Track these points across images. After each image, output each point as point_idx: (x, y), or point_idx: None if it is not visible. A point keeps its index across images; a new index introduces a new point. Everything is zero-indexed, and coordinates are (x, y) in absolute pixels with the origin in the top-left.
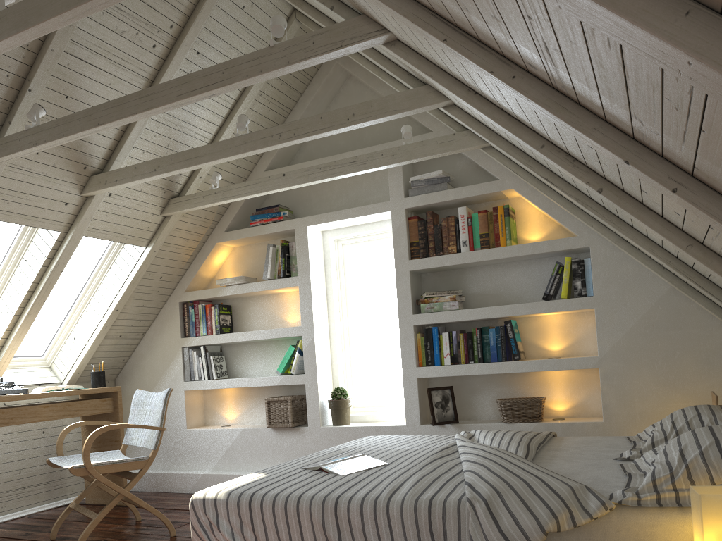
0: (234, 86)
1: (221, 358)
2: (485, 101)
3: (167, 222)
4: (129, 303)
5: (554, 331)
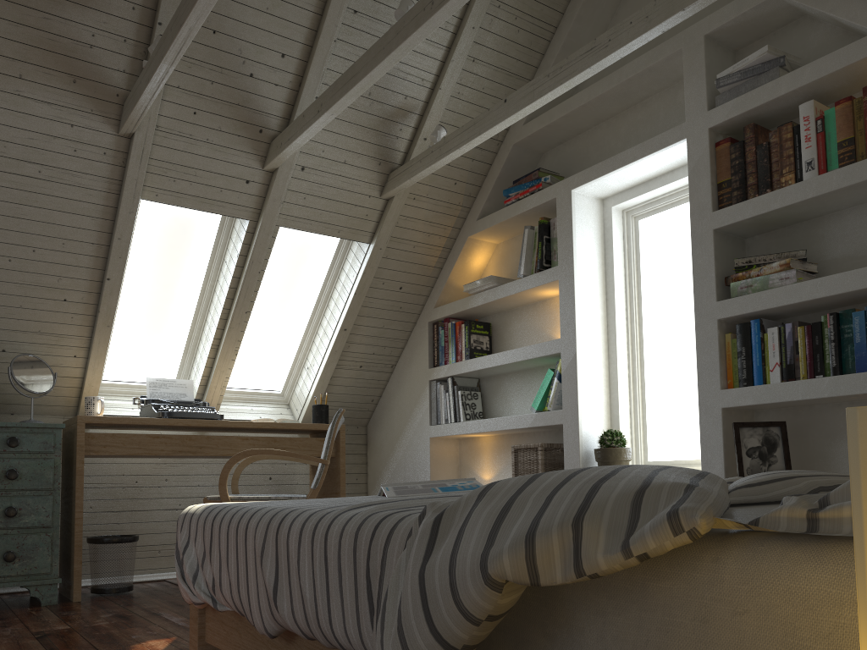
0: None
1: (474, 394)
2: None
3: (389, 206)
4: (363, 322)
5: None
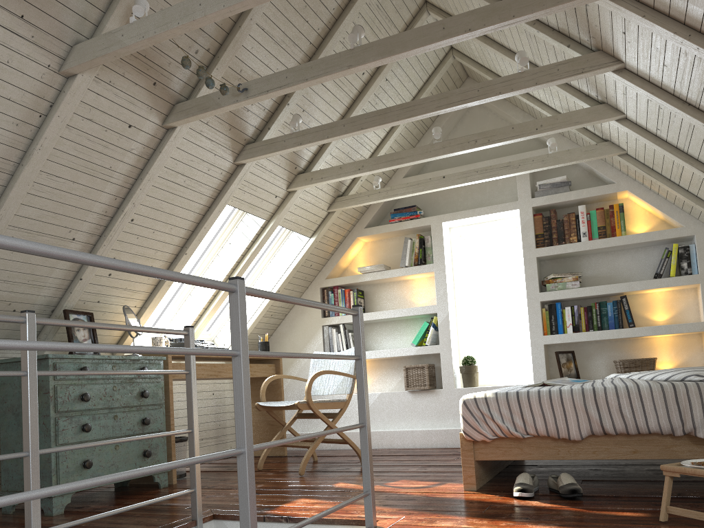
0: (485, 101)
1: None
2: (697, 110)
3: (330, 217)
4: (285, 286)
5: (659, 305)
